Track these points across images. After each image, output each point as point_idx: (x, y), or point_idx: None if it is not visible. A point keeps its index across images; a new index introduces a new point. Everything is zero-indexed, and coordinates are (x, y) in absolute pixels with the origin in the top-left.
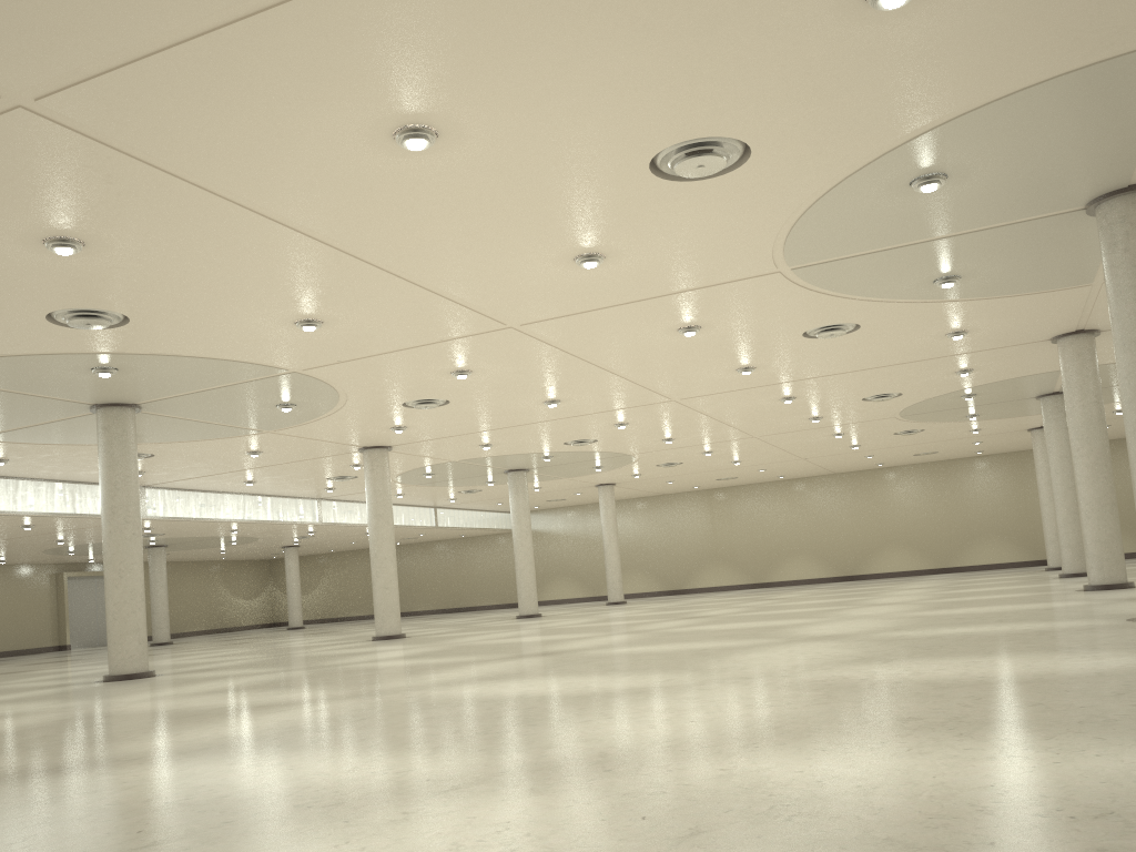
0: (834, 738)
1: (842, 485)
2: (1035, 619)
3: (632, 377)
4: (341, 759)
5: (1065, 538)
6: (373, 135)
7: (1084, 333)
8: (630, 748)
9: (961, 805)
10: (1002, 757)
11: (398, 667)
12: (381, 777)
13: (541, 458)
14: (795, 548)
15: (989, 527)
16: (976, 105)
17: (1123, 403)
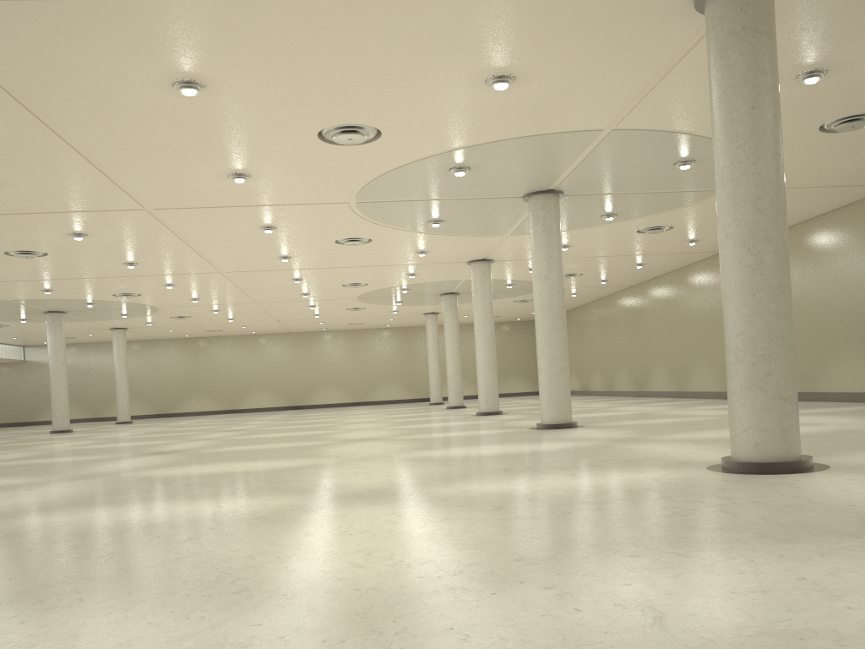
0: (485, 477)
1: (296, 341)
2: (478, 429)
3: (205, 254)
4: (191, 503)
5: (452, 384)
6: (159, 79)
7: (486, 261)
8: (381, 487)
9: (591, 491)
10: (577, 478)
11: (46, 463)
12: (253, 507)
13: (85, 304)
14: (260, 385)
15: (390, 375)
16: (504, 139)
17: (536, 309)
